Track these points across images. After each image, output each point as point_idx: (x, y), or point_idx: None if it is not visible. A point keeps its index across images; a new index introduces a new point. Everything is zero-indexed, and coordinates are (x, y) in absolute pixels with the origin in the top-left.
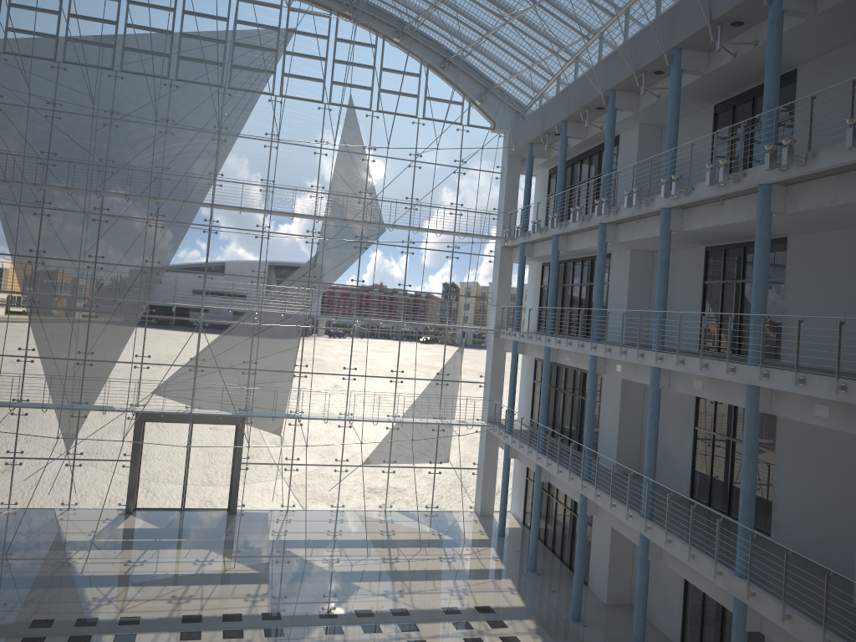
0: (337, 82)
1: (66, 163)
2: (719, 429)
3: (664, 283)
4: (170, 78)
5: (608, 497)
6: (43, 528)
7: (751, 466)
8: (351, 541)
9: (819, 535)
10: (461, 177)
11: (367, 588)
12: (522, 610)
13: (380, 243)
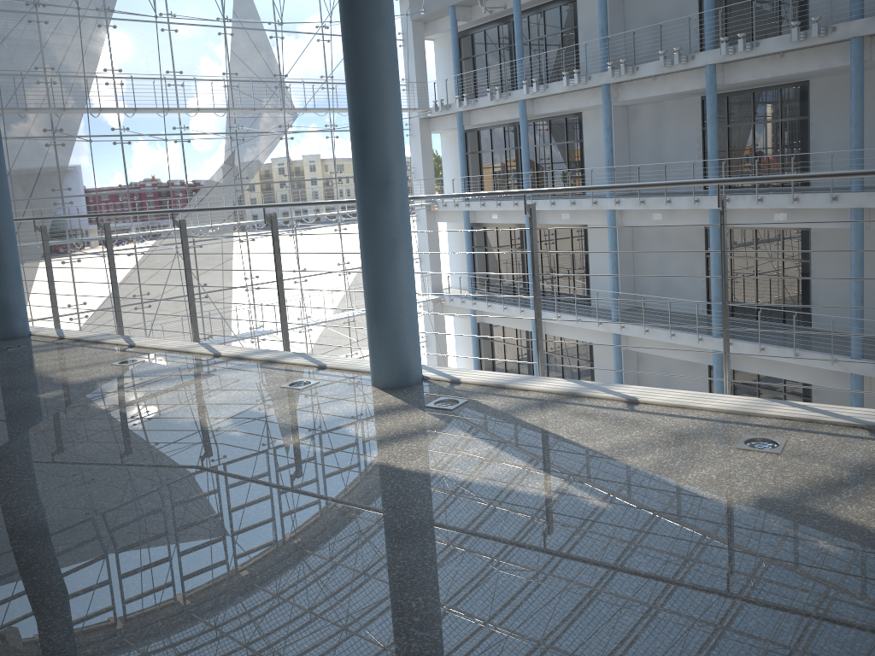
0: None
1: None
2: (737, 252)
3: (716, 134)
4: None
5: (663, 330)
6: None
7: (861, 272)
8: None
9: (867, 315)
10: None
11: None
12: None
13: (305, 131)
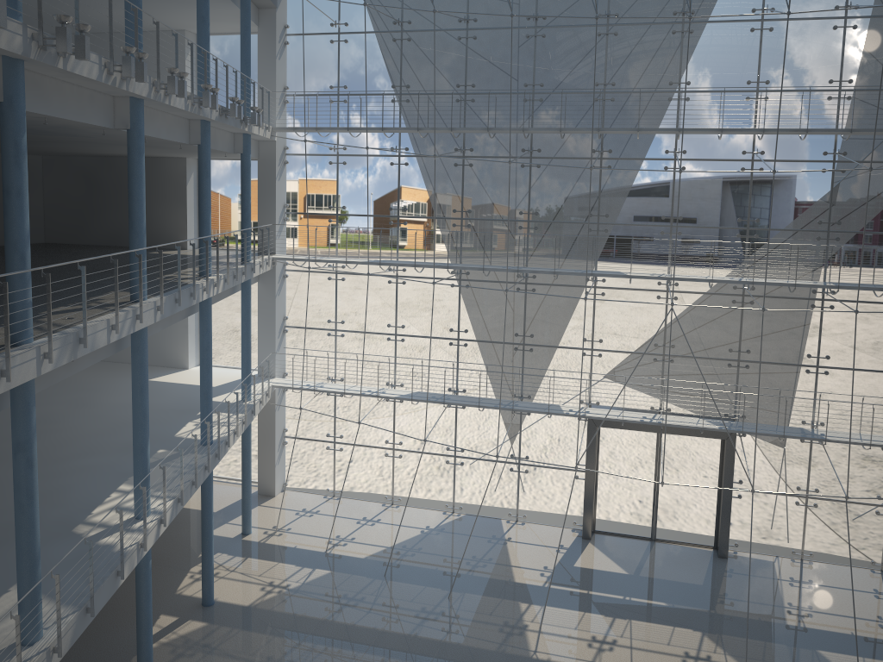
0: None
1: (486, 96)
2: None
3: None
4: None
5: None
6: (489, 554)
7: None
8: None
9: None
10: None
11: None
12: None
13: None
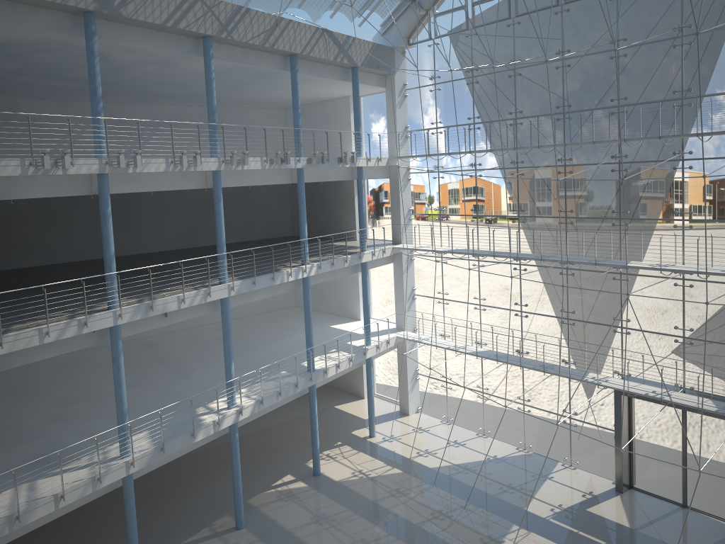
0: None
1: (530, 119)
2: None
3: None
4: None
5: None
6: (524, 485)
7: None
8: None
9: None
10: None
11: None
12: None
13: None
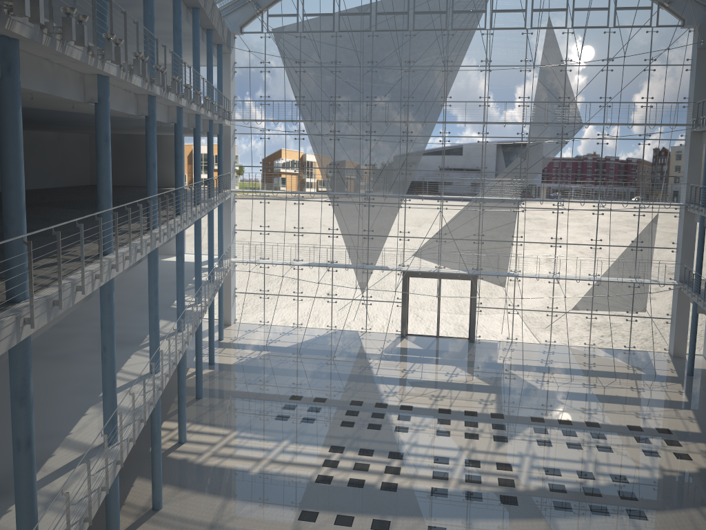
0: (536, 9)
1: (346, 102)
2: None
3: None
4: (409, 29)
5: None
6: (352, 344)
7: None
8: (559, 368)
9: None
10: (651, 74)
11: (568, 405)
12: (698, 435)
13: (578, 138)
